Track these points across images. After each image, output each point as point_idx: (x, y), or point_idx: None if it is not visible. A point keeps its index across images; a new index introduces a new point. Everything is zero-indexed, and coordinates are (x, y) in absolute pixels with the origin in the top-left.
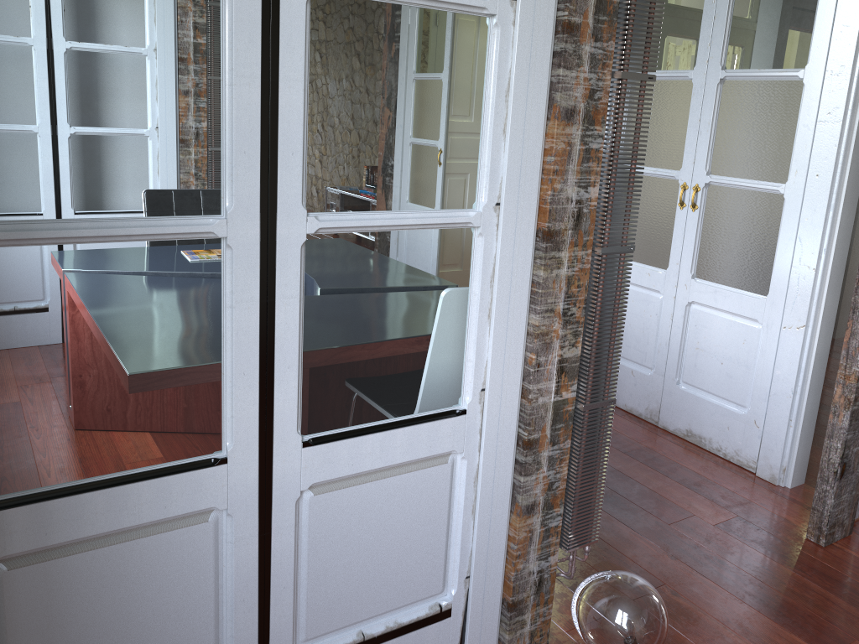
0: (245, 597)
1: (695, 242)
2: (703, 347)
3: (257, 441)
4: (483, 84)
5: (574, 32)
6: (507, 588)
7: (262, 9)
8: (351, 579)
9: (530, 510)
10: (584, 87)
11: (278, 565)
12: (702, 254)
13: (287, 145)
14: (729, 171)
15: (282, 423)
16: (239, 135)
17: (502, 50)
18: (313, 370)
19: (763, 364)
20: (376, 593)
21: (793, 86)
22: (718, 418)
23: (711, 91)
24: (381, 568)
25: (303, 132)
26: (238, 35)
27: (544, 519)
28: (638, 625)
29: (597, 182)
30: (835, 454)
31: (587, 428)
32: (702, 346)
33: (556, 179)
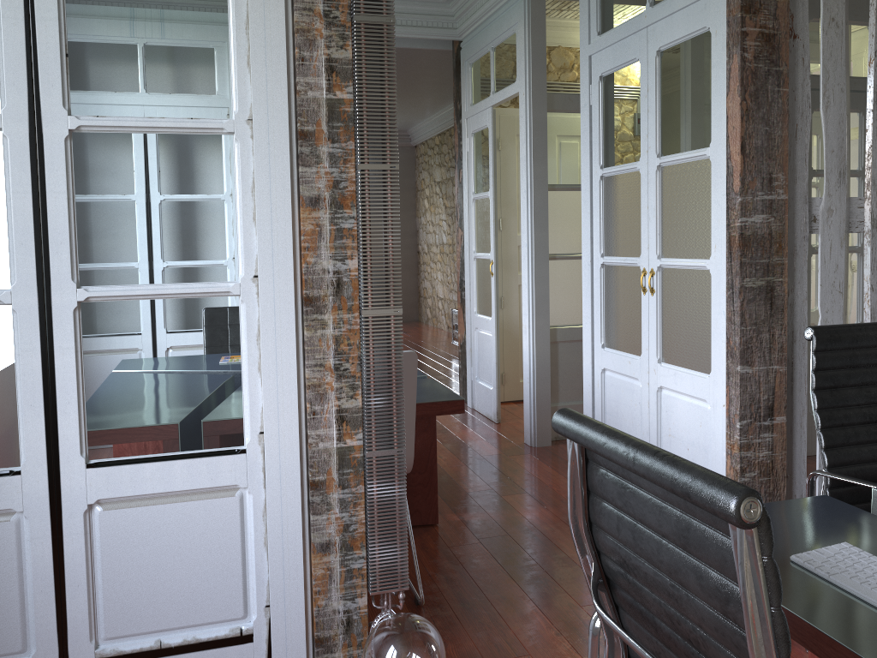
0: (43, 588)
1: (657, 326)
2: (673, 433)
3: (45, 459)
4: (232, 184)
5: (308, 138)
6: (314, 623)
7: (30, 147)
8: (146, 589)
9: (325, 548)
10: (326, 179)
11: (71, 565)
12: (664, 337)
13: (56, 237)
14: (673, 252)
15: (66, 446)
16: (17, 232)
17: (243, 158)
18: (95, 407)
19: (715, 446)
20: (172, 606)
21: (706, 164)
22: None
23: (652, 178)
24: (175, 584)
25: (69, 228)
26: (13, 166)
27: (343, 559)
28: (394, 657)
29: (355, 255)
30: None
31: (375, 474)
32: (673, 432)
33: (308, 254)
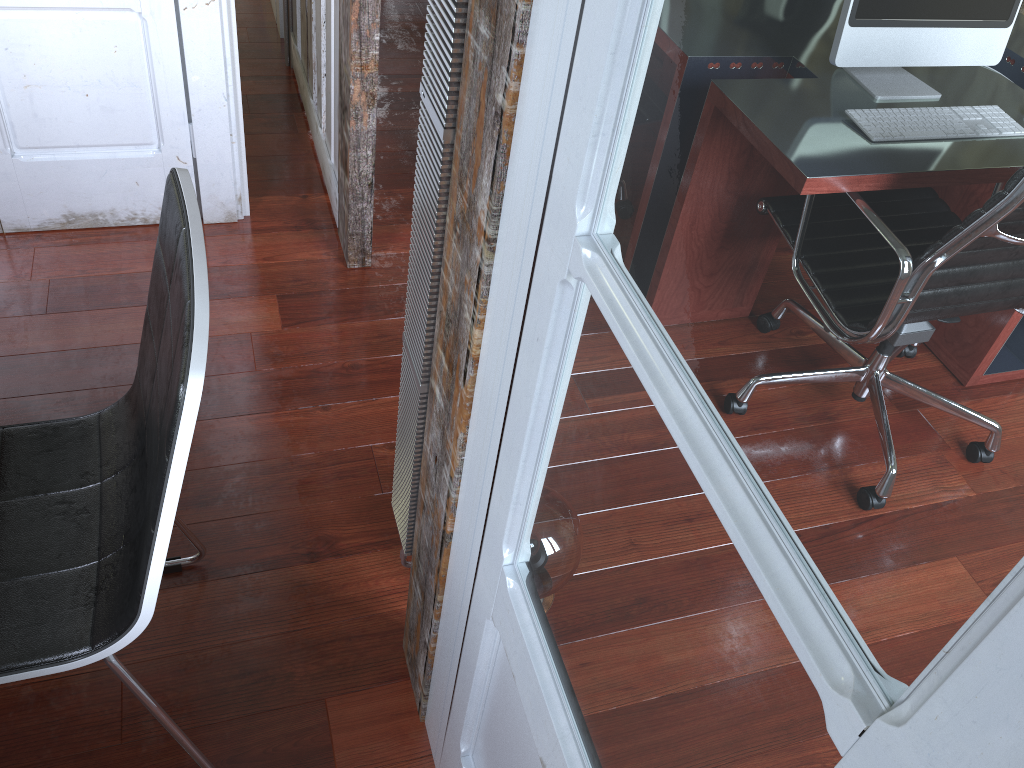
0: None
1: None
2: (40, 81)
3: None
4: None
5: None
6: None
7: None
8: None
9: None
10: None
11: None
12: None
13: None
14: None
15: None
16: None
17: None
18: None
19: (165, 74)
20: None
21: None
22: (116, 177)
23: None
24: None
25: None
26: None
27: None
28: None
29: None
30: (366, 164)
31: None
32: (37, 80)
33: None
